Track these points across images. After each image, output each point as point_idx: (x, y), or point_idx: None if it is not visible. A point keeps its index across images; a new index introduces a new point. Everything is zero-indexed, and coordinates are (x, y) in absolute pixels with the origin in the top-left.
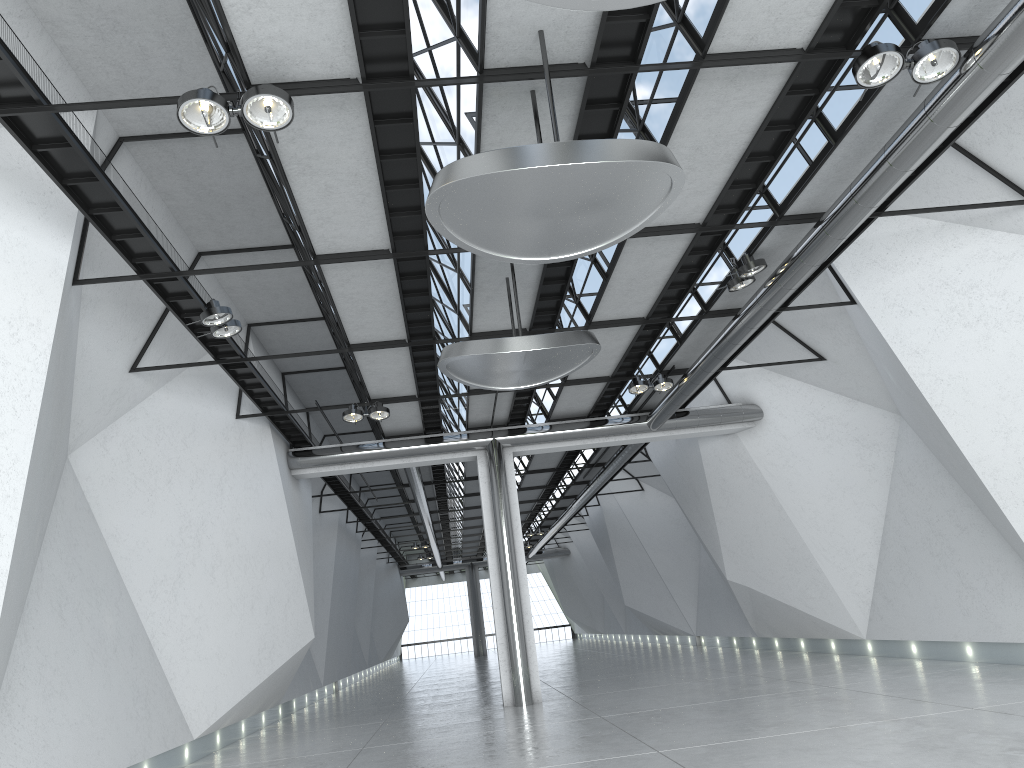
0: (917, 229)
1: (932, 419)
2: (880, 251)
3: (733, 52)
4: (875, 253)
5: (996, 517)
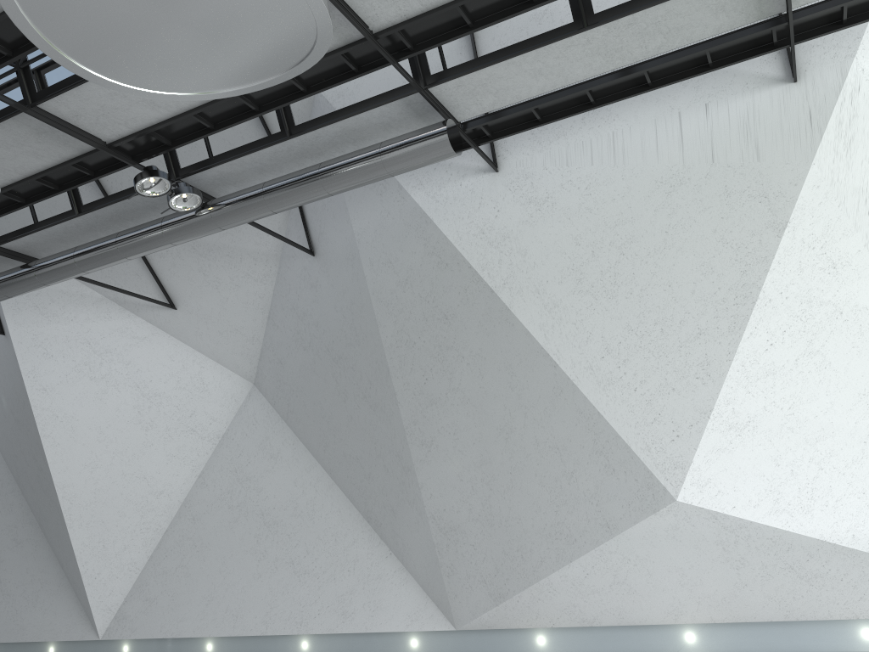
0: (82, 294)
1: (34, 446)
2: (45, 300)
3: (56, 116)
4: (40, 300)
5: (57, 534)
